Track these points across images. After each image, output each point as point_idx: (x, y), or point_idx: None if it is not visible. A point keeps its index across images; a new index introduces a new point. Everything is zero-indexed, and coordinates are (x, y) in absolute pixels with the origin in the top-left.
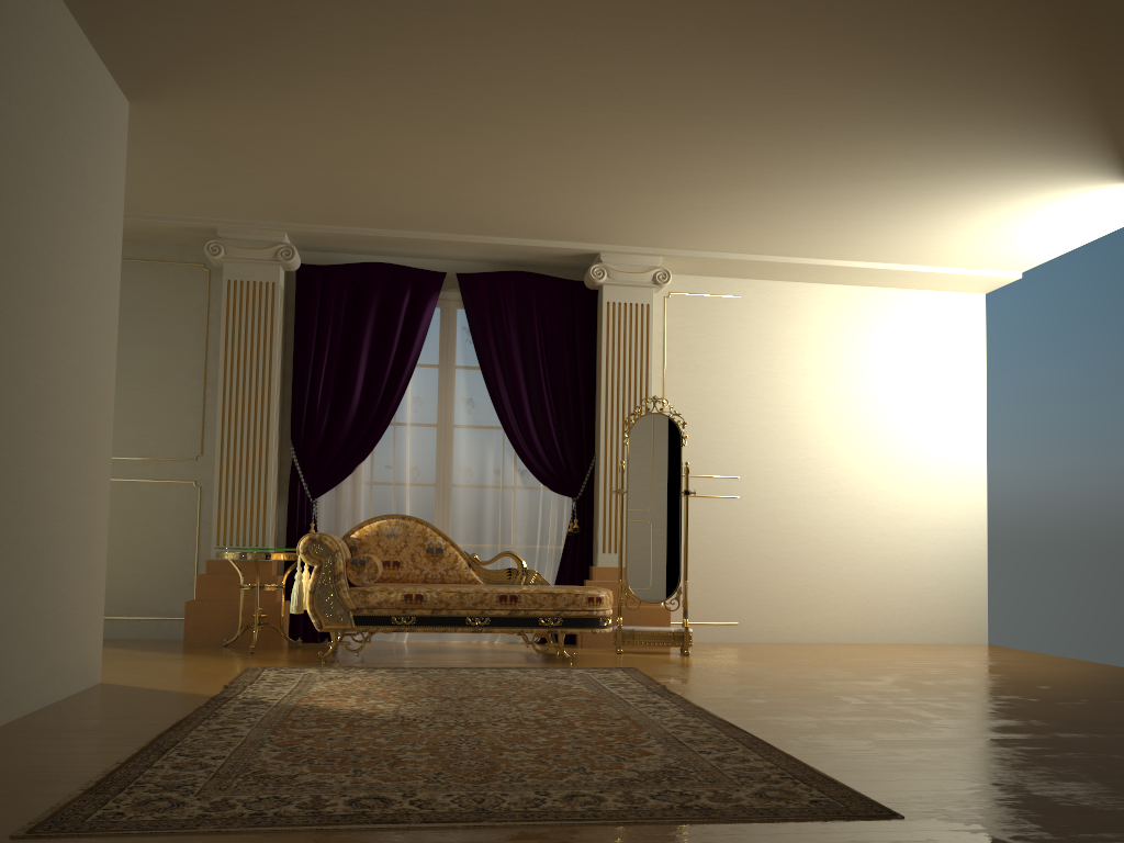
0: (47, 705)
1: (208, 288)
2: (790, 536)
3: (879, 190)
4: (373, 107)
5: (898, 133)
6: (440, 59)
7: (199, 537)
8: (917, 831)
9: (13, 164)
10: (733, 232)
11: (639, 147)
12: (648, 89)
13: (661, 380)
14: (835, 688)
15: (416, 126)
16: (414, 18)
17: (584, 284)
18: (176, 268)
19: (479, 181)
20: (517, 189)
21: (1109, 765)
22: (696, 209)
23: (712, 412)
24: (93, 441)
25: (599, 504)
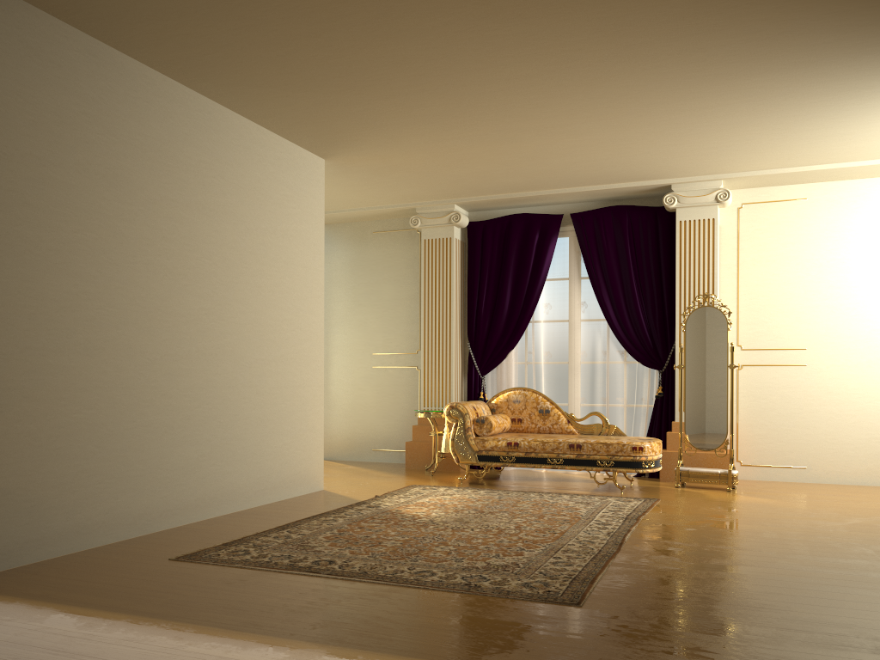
0: (279, 500)
1: (419, 244)
2: (856, 396)
3: (863, 111)
4: (446, 137)
5: (830, 77)
6: (460, 109)
7: (420, 401)
8: (568, 613)
9: (230, 226)
10: (767, 156)
11: (633, 123)
12: (602, 94)
13: (735, 274)
14: (782, 525)
15: (479, 141)
16: (427, 95)
17: (665, 209)
18: (401, 233)
19: (546, 159)
20: (575, 159)
21: (840, 598)
22: (718, 148)
23: (781, 296)
24: (307, 358)
25: (675, 375)
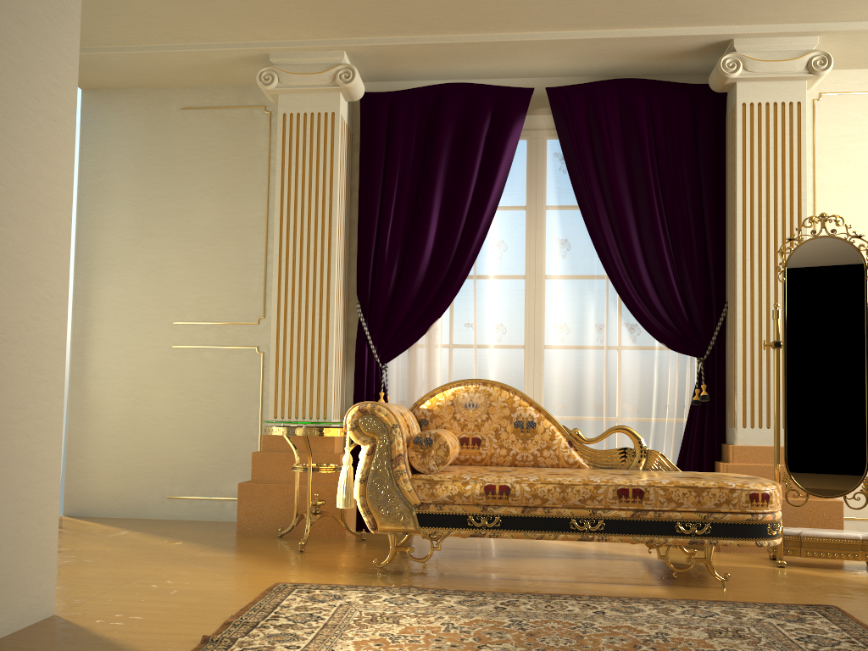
0: None
1: (268, 132)
2: None
3: None
4: None
5: None
6: None
7: (262, 409)
8: None
9: None
10: None
11: None
12: None
13: (811, 206)
14: None
15: None
16: None
17: (708, 88)
18: (235, 113)
19: None
20: None
21: None
22: None
23: None
24: (17, 266)
25: (737, 364)
